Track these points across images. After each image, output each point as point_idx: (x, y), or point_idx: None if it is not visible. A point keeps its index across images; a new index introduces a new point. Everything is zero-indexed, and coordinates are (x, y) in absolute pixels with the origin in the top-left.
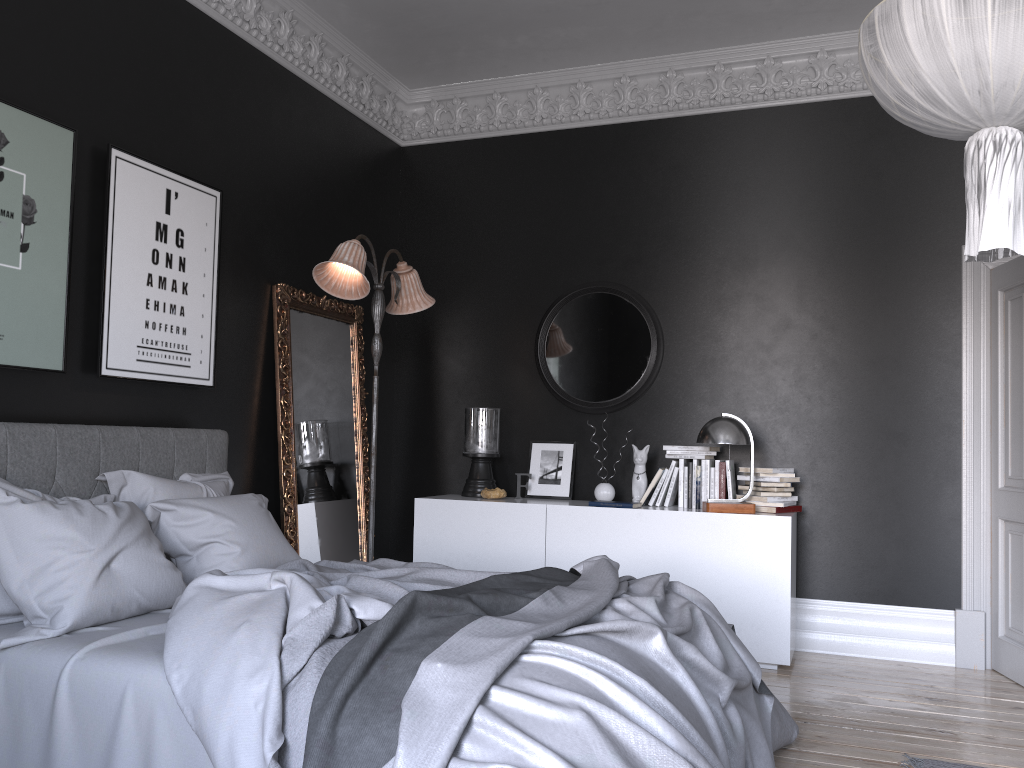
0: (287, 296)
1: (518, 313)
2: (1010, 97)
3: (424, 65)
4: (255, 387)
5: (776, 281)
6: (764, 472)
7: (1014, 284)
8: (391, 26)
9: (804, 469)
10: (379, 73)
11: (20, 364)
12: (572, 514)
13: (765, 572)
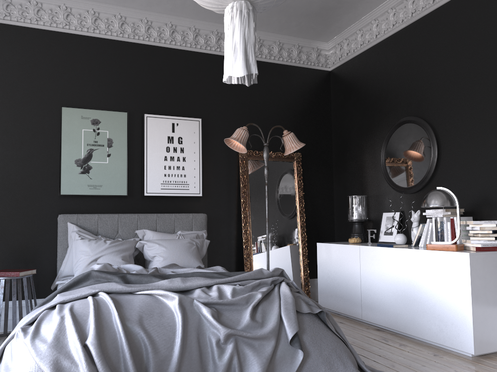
0: (244, 154)
1: (374, 143)
2: None
3: (317, 31)
4: (231, 195)
5: None
6: (470, 223)
7: None
8: (282, 22)
9: None
10: (302, 42)
11: (109, 194)
12: (369, 251)
13: (457, 289)
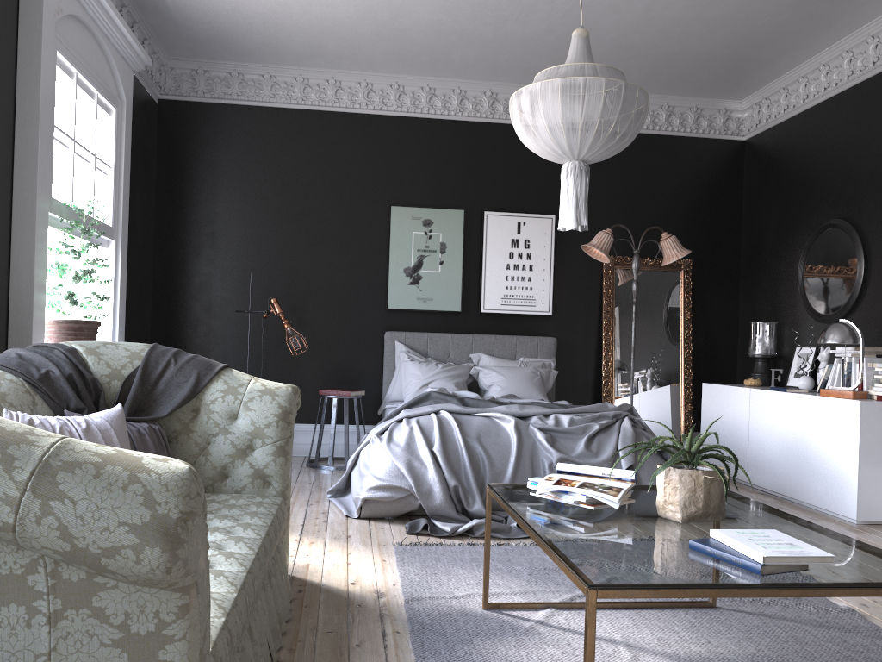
0: (610, 262)
1: (793, 250)
2: (546, 153)
3: (723, 89)
4: (589, 314)
5: None
6: (875, 366)
7: None
8: (670, 82)
9: None
10: (703, 102)
11: (440, 309)
12: (760, 395)
13: (845, 444)
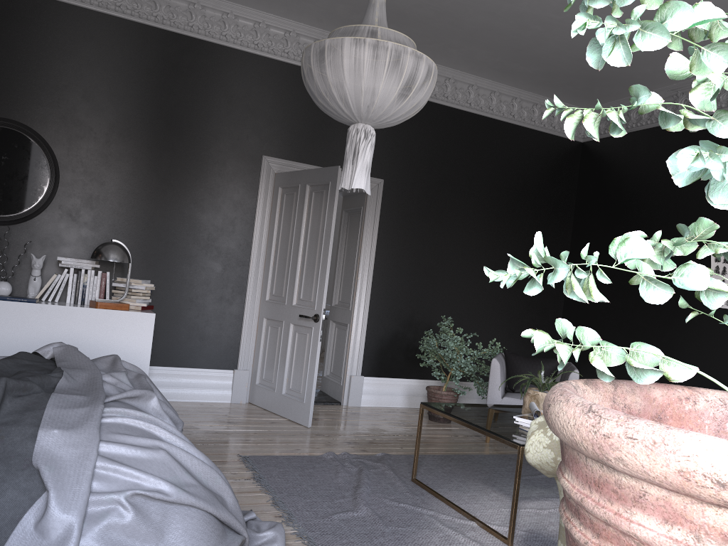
0: None
1: None
2: (379, 113)
3: None
4: None
5: (149, 151)
6: (135, 282)
7: (290, 186)
8: None
9: (154, 281)
10: None
11: None
12: None
13: (134, 350)
